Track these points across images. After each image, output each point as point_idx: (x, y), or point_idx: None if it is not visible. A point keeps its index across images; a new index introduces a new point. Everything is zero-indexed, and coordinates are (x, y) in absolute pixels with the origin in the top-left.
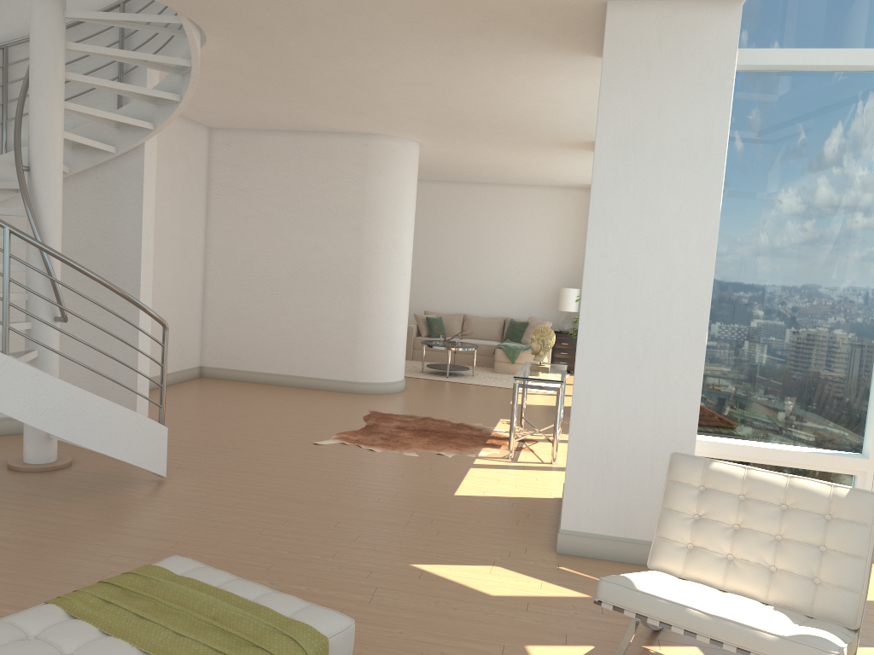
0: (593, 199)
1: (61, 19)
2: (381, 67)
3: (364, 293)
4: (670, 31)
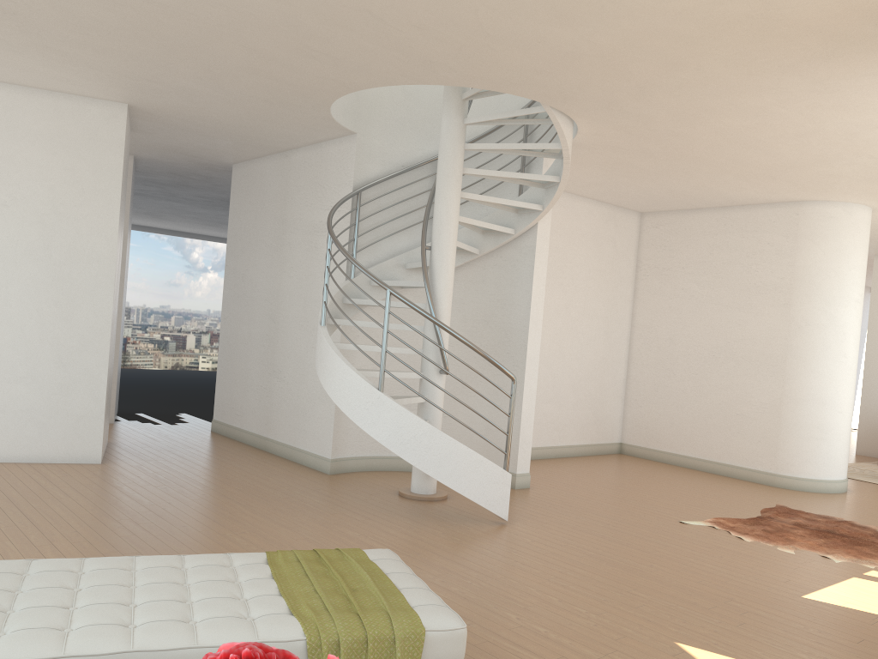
0: None
1: (461, 126)
2: (752, 121)
3: (790, 375)
4: None
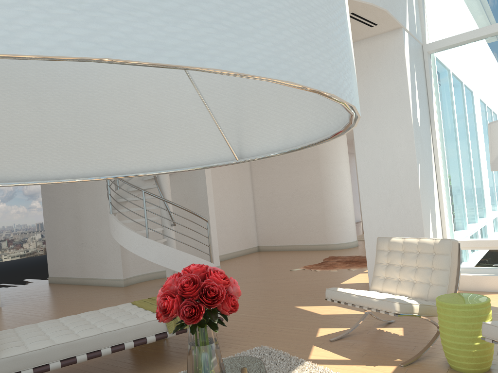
0: (354, 131)
1: None
2: None
3: (325, 199)
4: (373, 50)
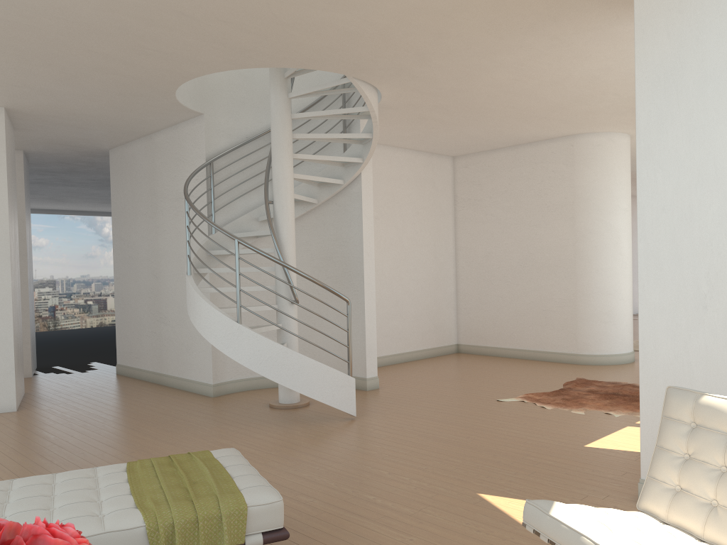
0: (639, 141)
1: (286, 99)
2: (515, 74)
3: (580, 274)
4: None
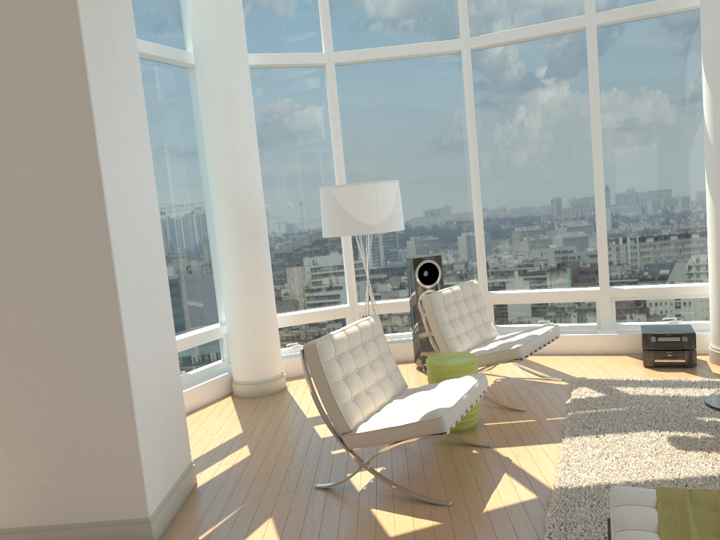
0: (97, 126)
1: None
2: None
3: None
4: None
